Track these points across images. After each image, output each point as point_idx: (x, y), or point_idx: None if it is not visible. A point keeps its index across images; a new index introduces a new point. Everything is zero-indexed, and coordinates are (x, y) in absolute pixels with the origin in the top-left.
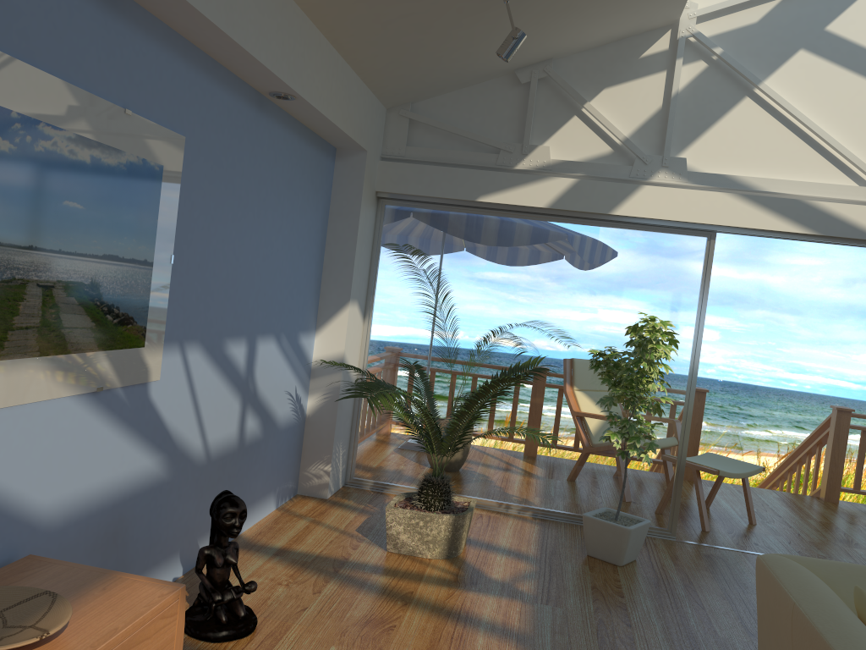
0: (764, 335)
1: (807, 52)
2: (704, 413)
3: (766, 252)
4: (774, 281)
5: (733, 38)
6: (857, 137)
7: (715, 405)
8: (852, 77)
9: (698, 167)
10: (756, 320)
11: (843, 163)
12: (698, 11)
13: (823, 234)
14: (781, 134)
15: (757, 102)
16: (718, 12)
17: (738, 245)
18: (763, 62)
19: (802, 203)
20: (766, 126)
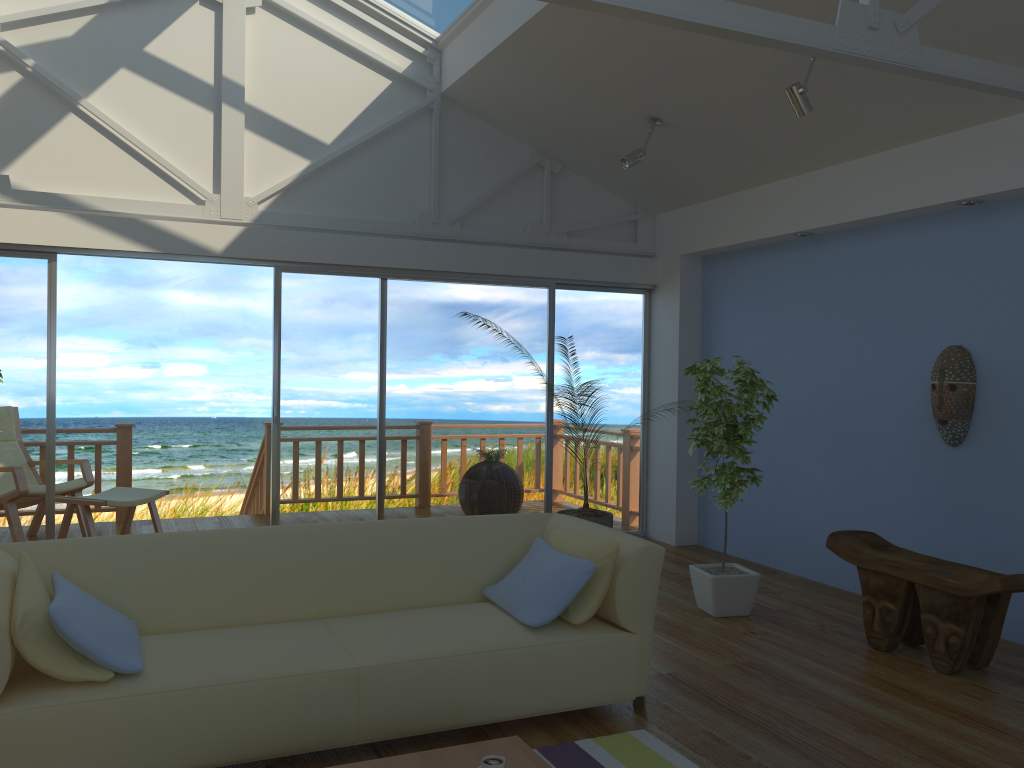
0: (254, 364)
1: (129, 72)
2: (201, 455)
3: (246, 276)
4: (257, 306)
5: (48, 50)
6: (189, 158)
7: (213, 445)
8: (176, 99)
9: (27, 185)
10: (244, 349)
11: (179, 183)
12: (1, 18)
13: (164, 252)
14: (113, 153)
15: (83, 119)
16: (27, 21)
17: (216, 269)
18: (84, 78)
19: (140, 222)
20: (96, 144)
